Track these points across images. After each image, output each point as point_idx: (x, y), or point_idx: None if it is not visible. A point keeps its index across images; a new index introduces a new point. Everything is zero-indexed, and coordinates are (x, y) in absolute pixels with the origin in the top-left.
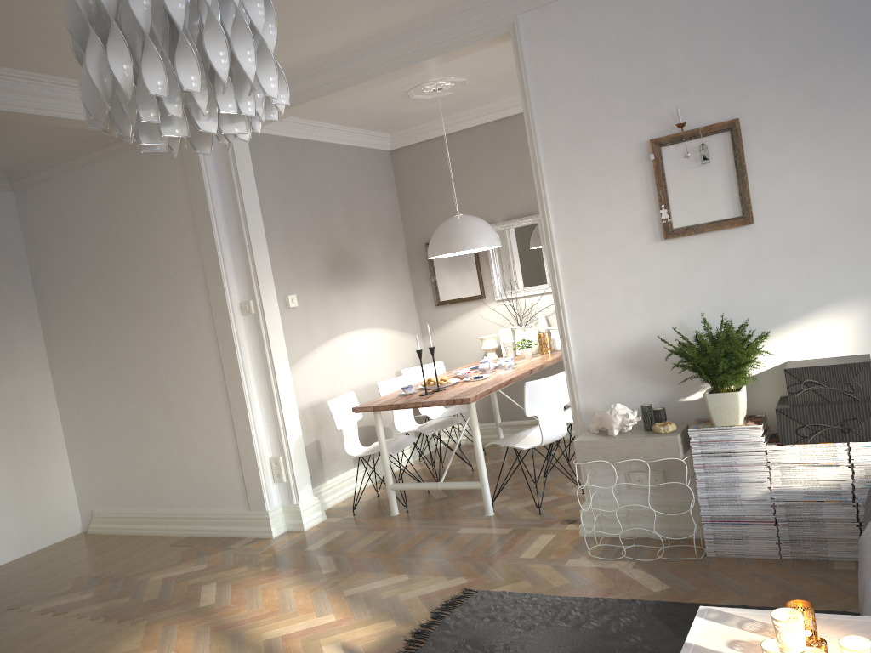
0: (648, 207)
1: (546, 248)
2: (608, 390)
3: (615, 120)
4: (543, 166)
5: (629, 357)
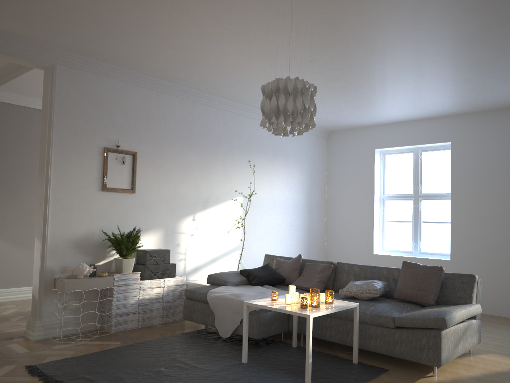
0: (98, 175)
1: (45, 180)
2: (63, 258)
3: (91, 132)
4: (53, 139)
5: (76, 242)
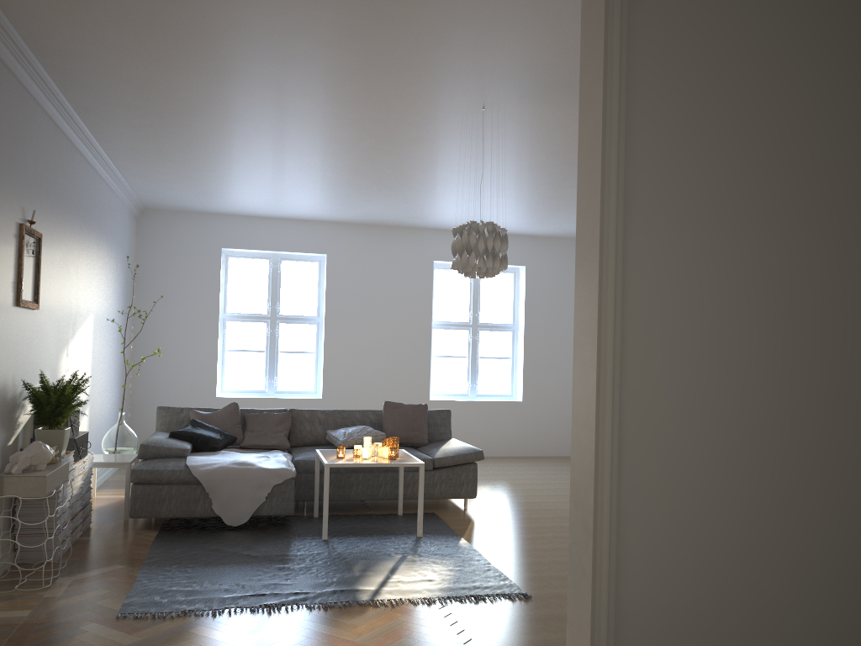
0: (14, 275)
1: None
2: None
3: (13, 194)
4: None
5: None
